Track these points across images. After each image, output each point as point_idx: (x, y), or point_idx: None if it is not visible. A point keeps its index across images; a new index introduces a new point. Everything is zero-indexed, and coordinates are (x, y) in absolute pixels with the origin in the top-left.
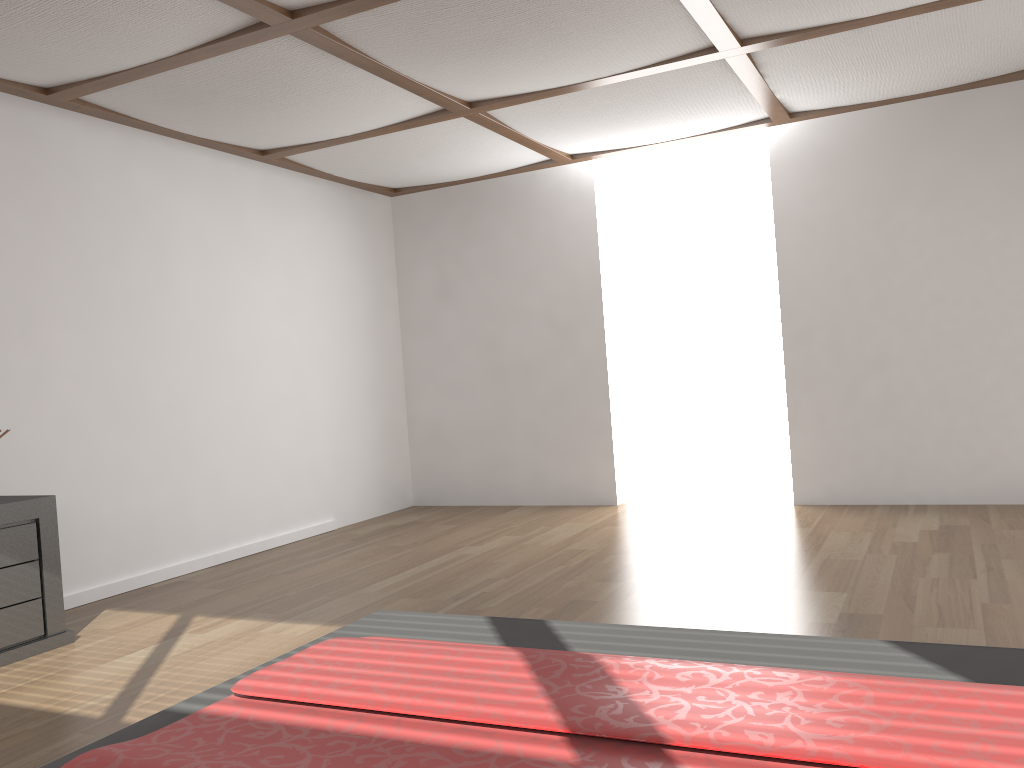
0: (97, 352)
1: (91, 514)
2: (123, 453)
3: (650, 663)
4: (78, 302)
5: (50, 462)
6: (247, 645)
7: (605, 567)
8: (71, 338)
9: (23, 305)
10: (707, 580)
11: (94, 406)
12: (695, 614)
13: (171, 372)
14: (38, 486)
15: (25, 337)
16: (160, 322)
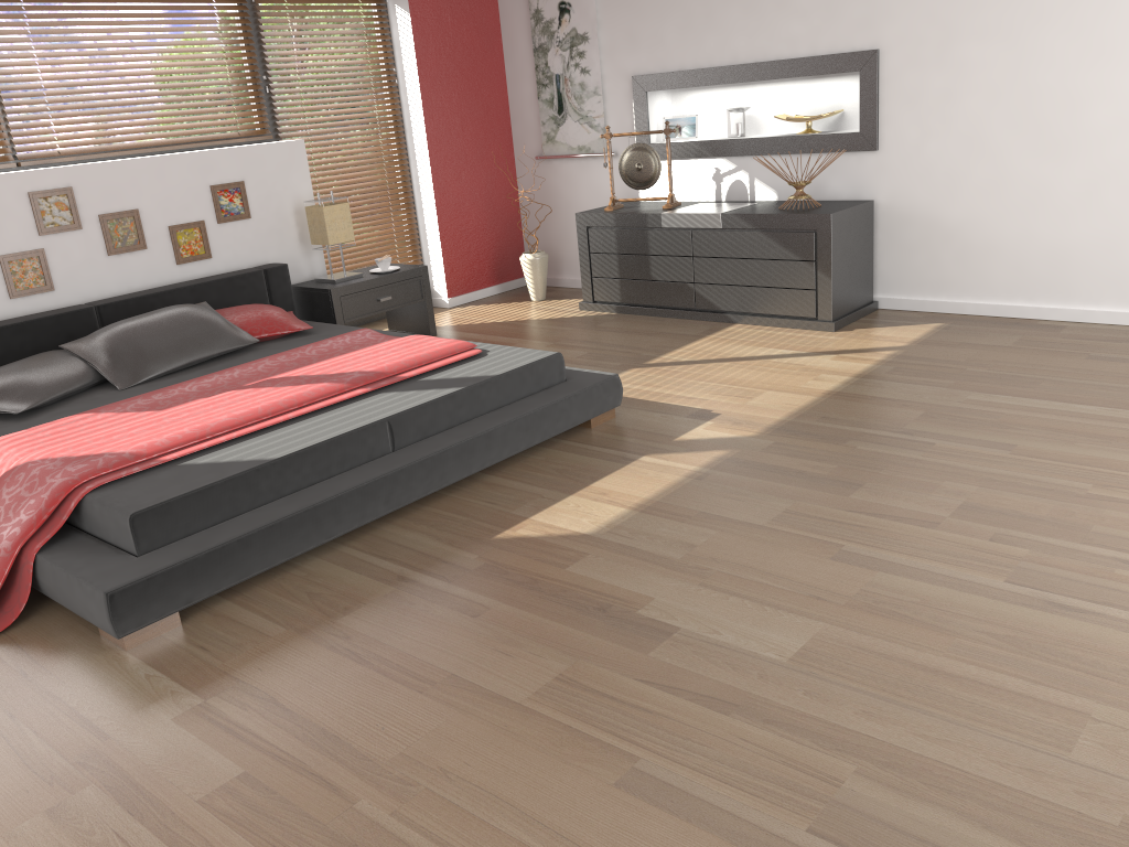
0: (1019, 65)
1: (990, 234)
2: (1038, 177)
3: (303, 391)
4: (1003, 11)
5: (952, 178)
6: (780, 375)
7: (1069, 512)
8: (990, 53)
9: (941, 25)
10: (934, 572)
11: (1008, 125)
12: (743, 540)
13: (1127, 82)
14: (937, 199)
15: (940, 57)
16: (1120, 17)
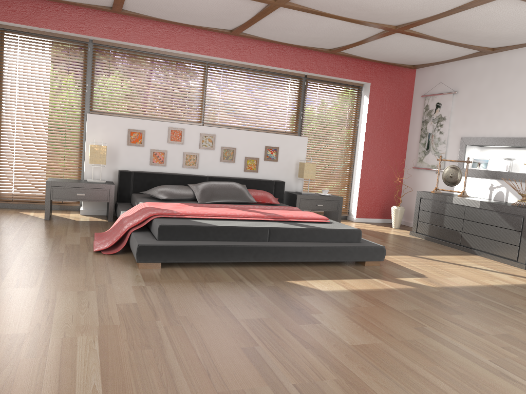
0: None
1: None
2: None
3: (248, 213)
4: None
5: None
6: (474, 274)
7: None
8: None
9: None
10: (457, 346)
11: None
12: (382, 311)
13: None
14: None
15: None
16: None
